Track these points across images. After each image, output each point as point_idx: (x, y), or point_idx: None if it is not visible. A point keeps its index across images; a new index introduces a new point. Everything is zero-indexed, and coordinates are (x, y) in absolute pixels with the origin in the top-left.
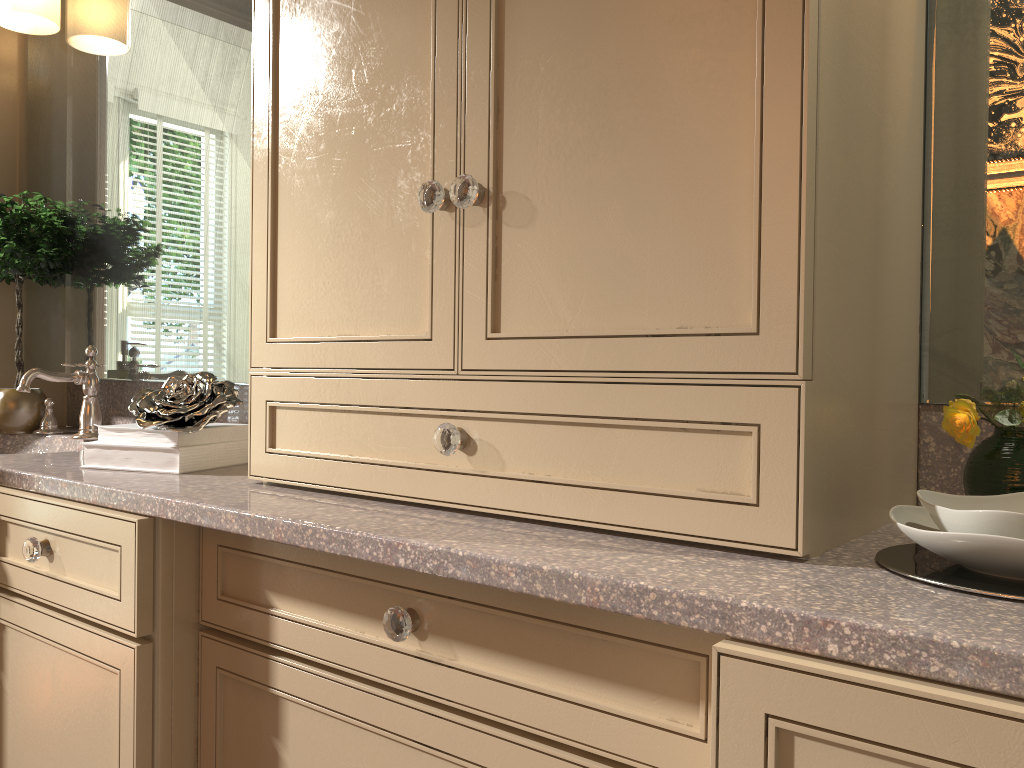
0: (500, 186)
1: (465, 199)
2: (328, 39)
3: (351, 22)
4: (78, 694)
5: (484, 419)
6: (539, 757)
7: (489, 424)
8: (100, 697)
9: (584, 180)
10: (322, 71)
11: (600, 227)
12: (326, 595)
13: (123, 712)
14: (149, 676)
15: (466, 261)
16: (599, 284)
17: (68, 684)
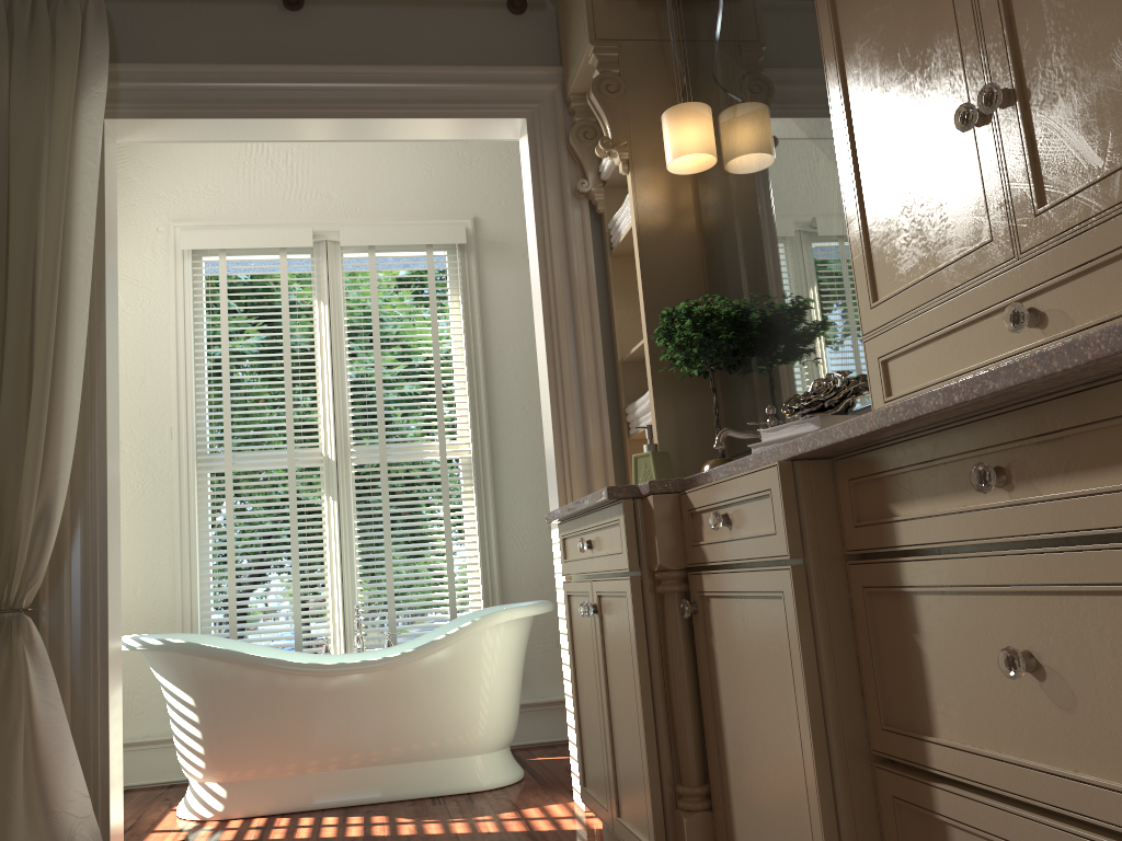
0: (1023, 81)
1: (989, 103)
2: (876, 41)
3: (890, 17)
4: (760, 629)
5: (1048, 290)
6: (1120, 554)
7: (1053, 292)
8: (774, 624)
9: (1089, 37)
10: (876, 68)
11: (1110, 69)
12: (932, 486)
13: (789, 626)
14: (805, 593)
15: (1007, 158)
16: (1120, 119)
17: (753, 624)
